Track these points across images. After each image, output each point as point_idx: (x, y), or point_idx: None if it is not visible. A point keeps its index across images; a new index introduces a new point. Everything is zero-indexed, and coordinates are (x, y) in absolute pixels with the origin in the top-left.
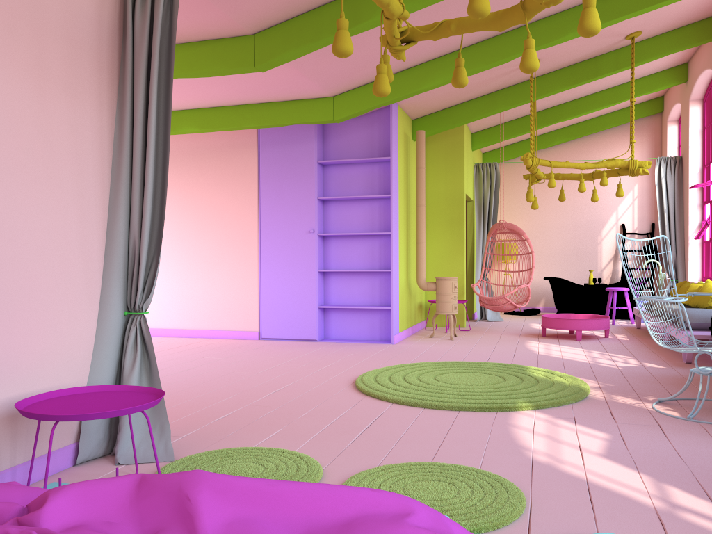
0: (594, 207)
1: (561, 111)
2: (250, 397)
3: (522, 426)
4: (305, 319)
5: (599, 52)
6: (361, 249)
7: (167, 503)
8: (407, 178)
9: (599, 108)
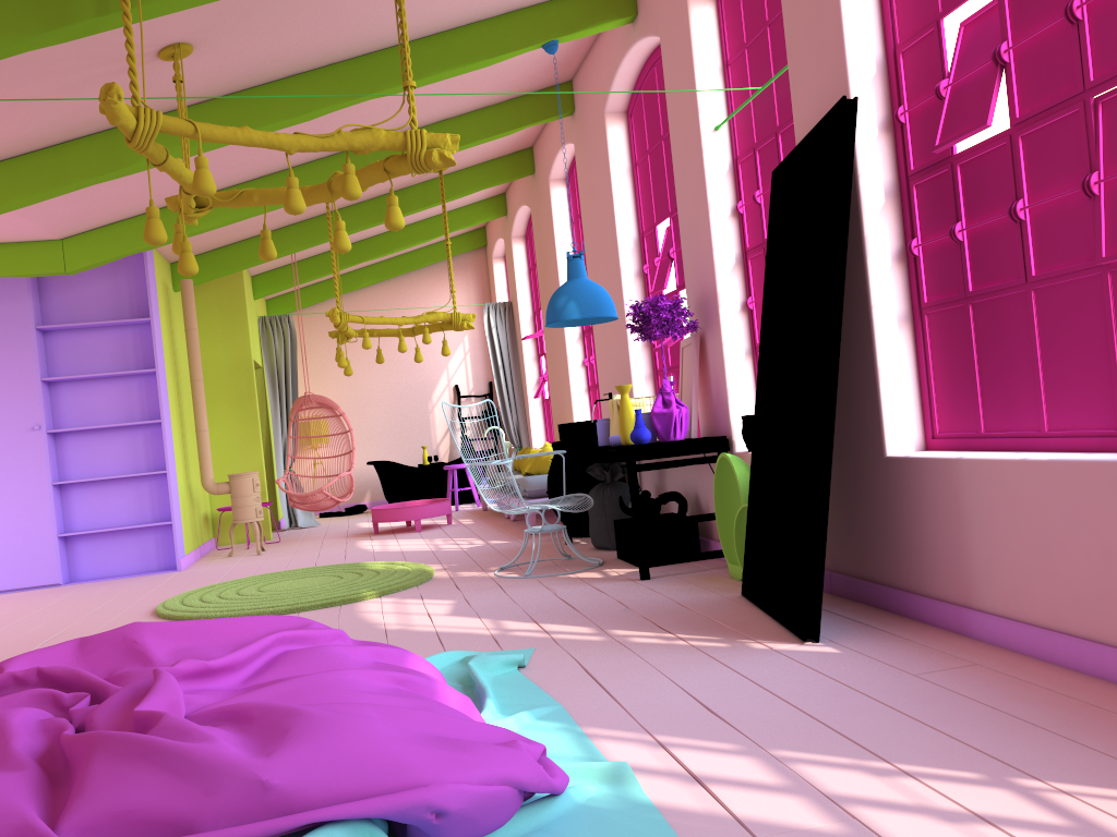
0: (420, 366)
1: (367, 248)
2: (18, 650)
3: (370, 610)
4: (38, 556)
5: (405, 184)
6: (118, 446)
7: (114, 650)
8: (173, 344)
9: (412, 245)
